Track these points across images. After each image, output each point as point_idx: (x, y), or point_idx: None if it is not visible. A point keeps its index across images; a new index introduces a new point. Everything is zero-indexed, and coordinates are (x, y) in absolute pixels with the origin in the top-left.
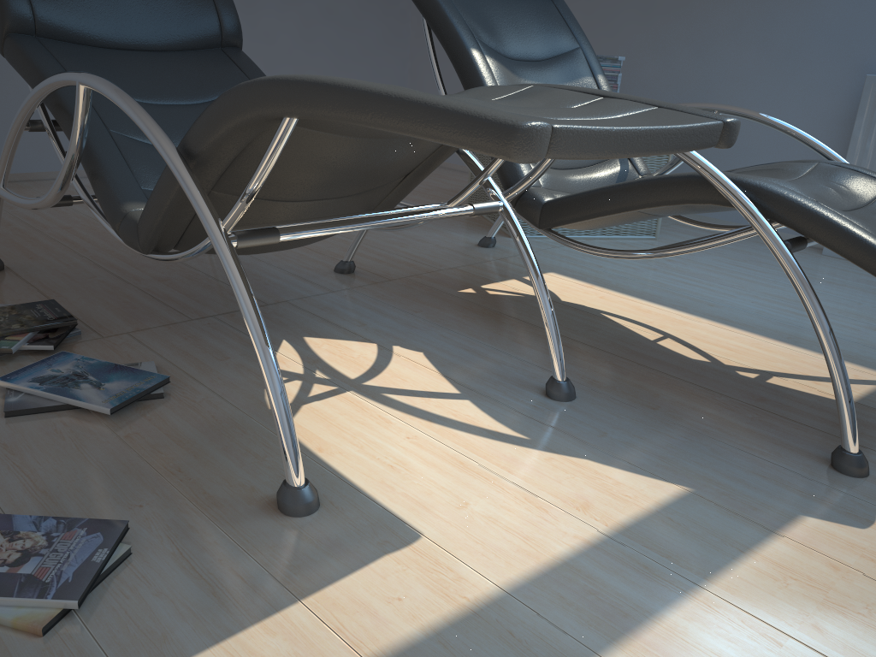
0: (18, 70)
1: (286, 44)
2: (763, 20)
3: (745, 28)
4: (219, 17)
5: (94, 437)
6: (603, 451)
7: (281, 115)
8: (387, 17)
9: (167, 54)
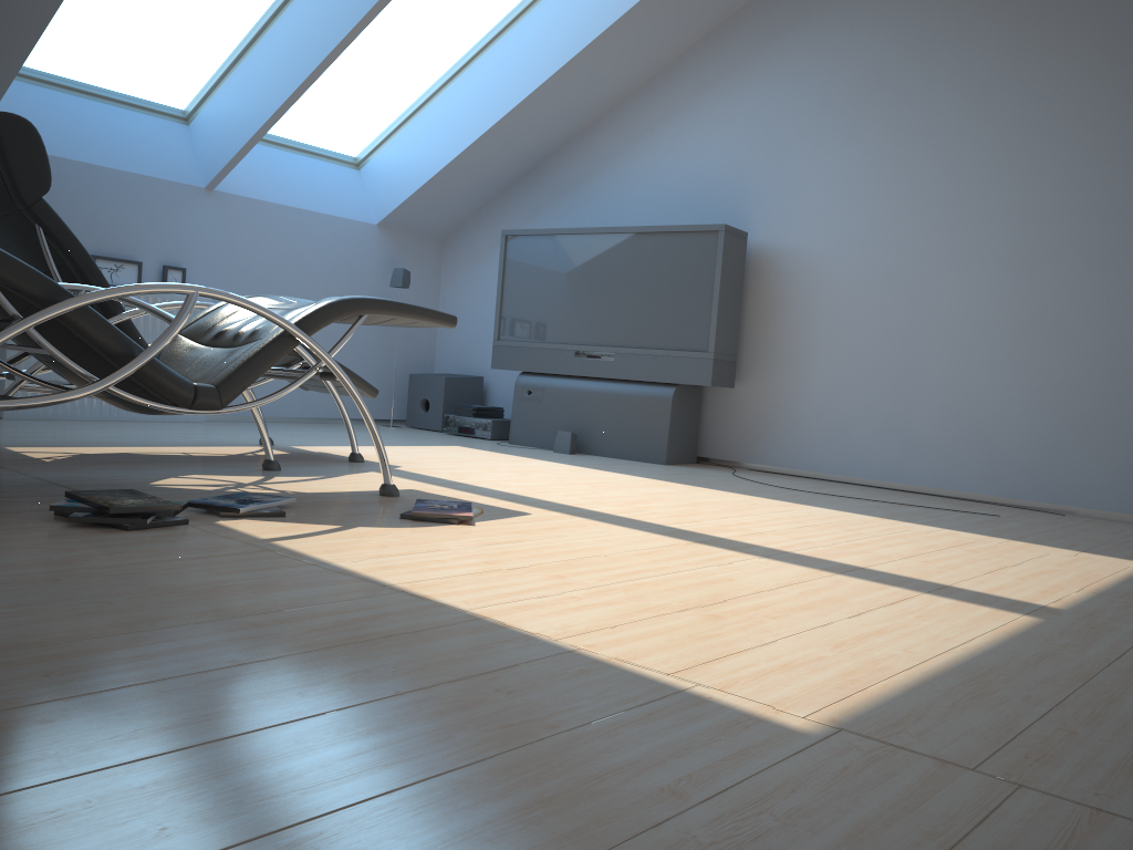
0: (1, 271)
1: None
2: None
3: None
4: None
5: (317, 508)
6: (339, 473)
7: (368, 313)
8: None
9: None
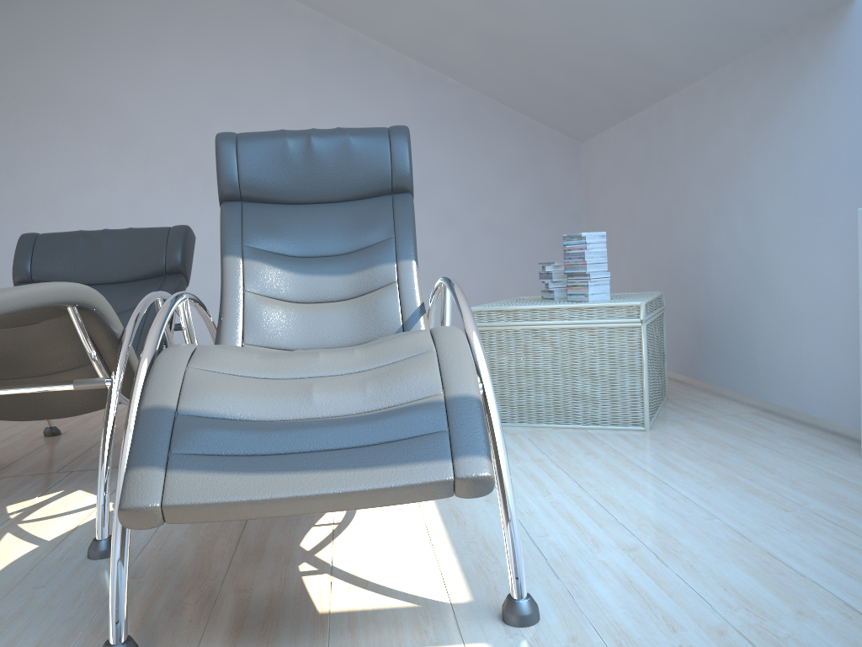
0: None
1: (445, 258)
2: (789, 164)
3: (777, 176)
4: (166, 254)
5: None
6: (2, 598)
7: None
8: (554, 222)
9: (120, 284)
